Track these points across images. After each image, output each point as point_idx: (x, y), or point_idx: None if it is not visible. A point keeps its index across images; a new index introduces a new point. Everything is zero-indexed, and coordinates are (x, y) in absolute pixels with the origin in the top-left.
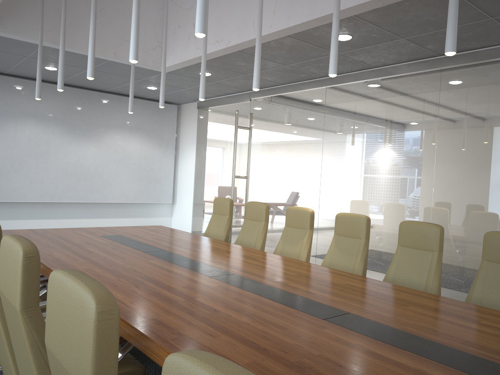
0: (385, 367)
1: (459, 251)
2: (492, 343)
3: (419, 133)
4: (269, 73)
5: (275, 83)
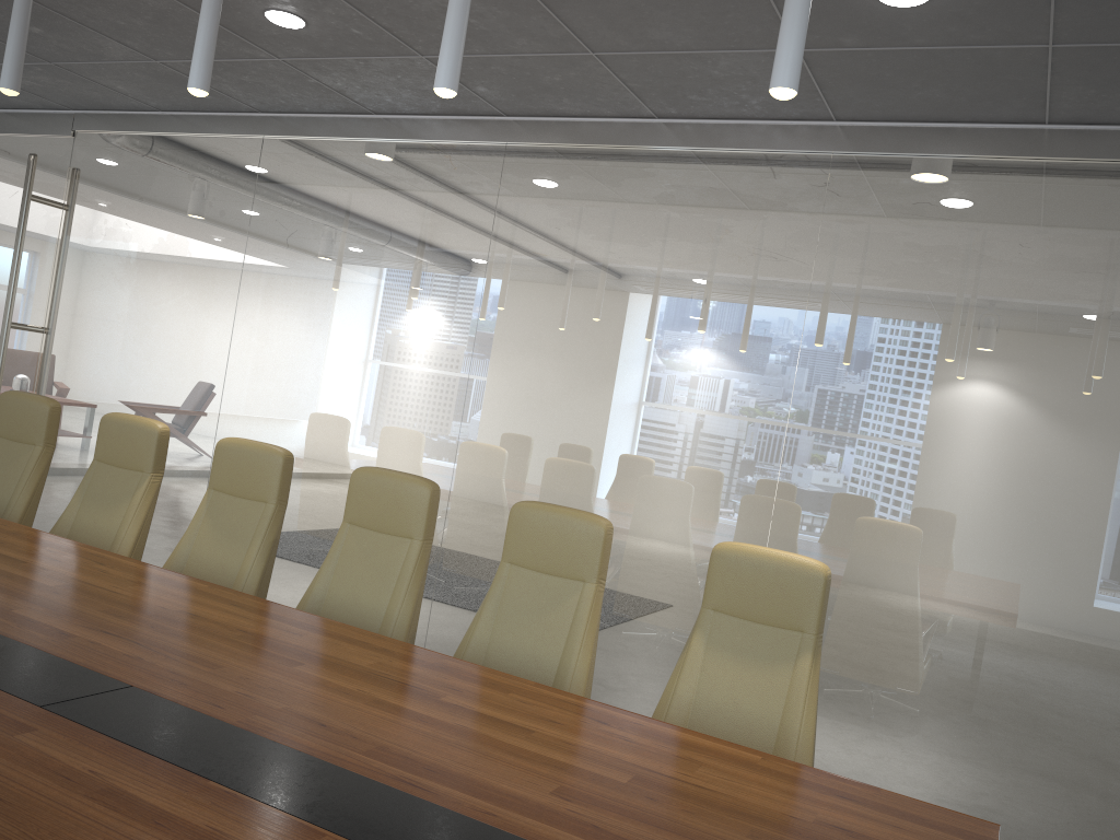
0: (119, 833)
1: (500, 540)
2: (435, 749)
3: (450, 278)
4: (116, 73)
5: (138, 102)
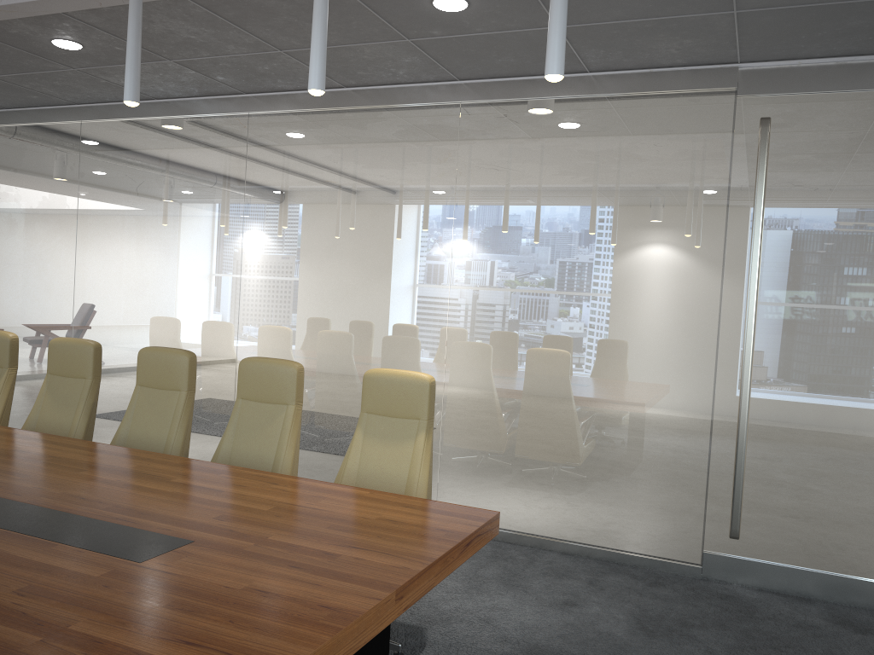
0: None
1: None
2: (152, 504)
3: (221, 211)
4: None
5: None
